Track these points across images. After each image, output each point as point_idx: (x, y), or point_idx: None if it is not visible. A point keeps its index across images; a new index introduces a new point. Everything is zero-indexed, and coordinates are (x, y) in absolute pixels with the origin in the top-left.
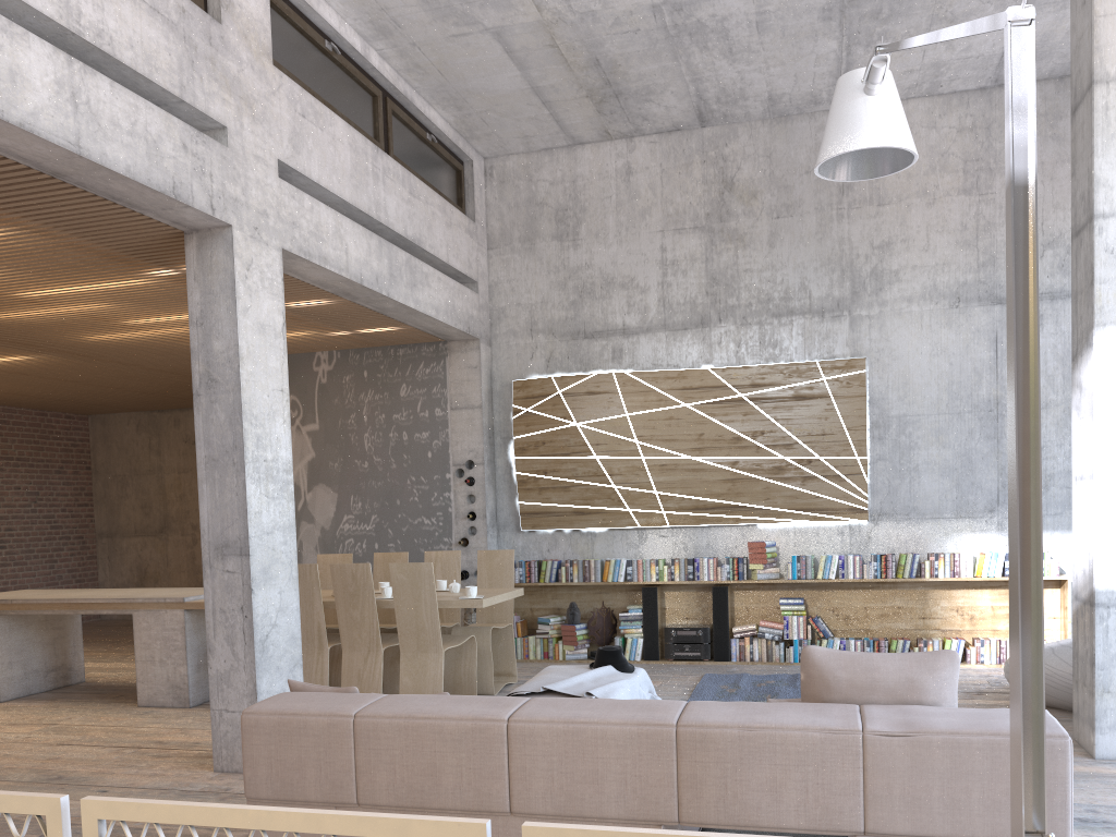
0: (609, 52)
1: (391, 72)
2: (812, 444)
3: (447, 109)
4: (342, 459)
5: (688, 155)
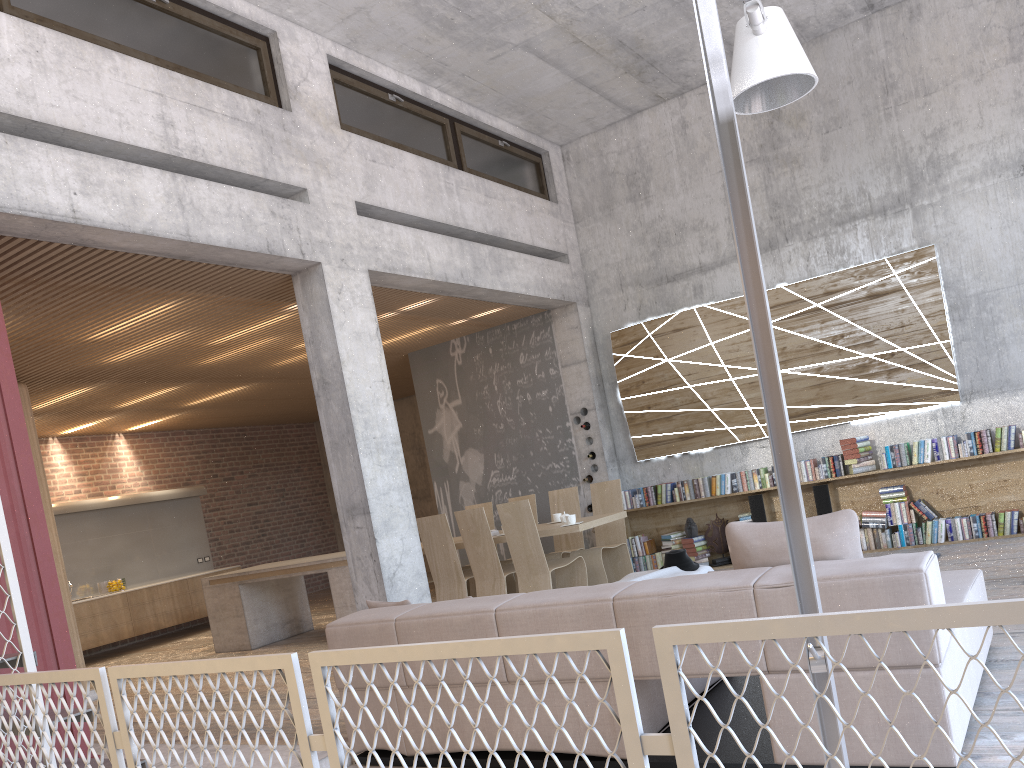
0: (628, 32)
1: (454, 101)
2: (892, 337)
3: (512, 116)
4: (483, 425)
5: None
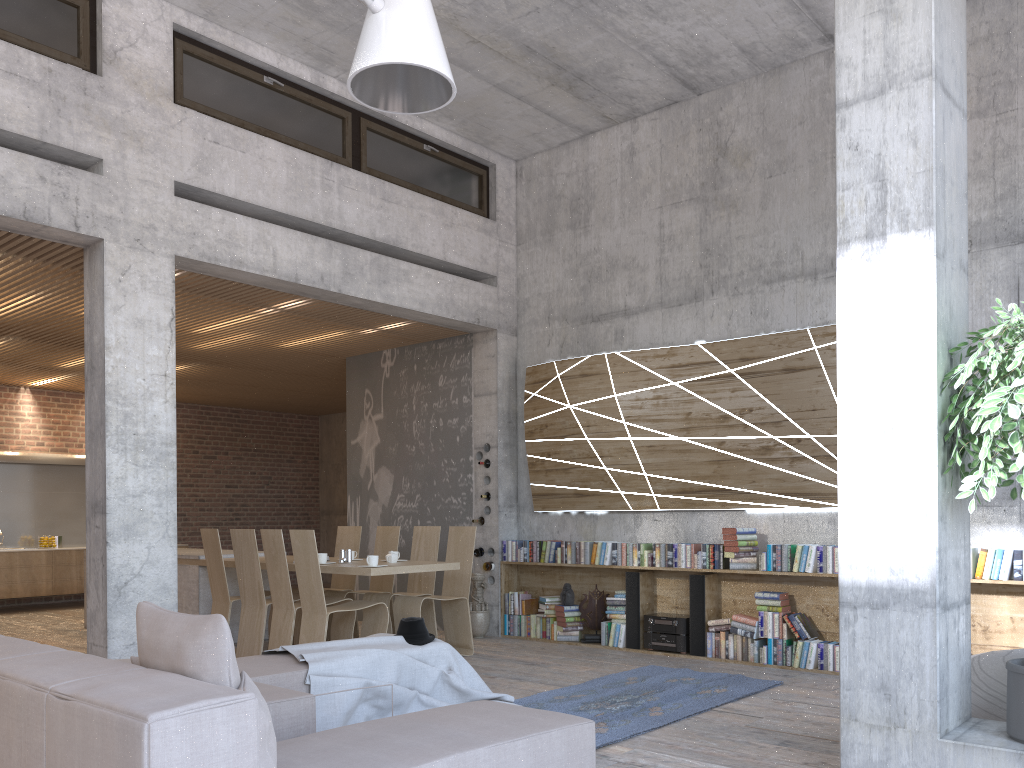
0: (532, 37)
1: None
2: (802, 420)
3: (441, 120)
4: (398, 444)
5: (685, 126)
